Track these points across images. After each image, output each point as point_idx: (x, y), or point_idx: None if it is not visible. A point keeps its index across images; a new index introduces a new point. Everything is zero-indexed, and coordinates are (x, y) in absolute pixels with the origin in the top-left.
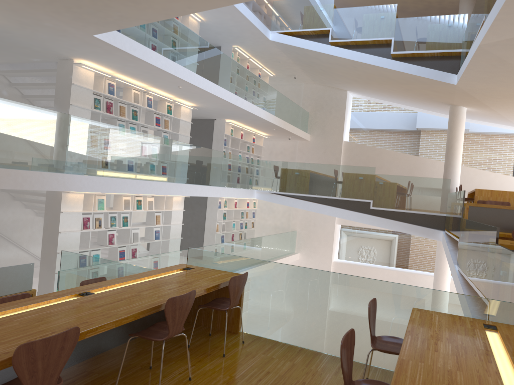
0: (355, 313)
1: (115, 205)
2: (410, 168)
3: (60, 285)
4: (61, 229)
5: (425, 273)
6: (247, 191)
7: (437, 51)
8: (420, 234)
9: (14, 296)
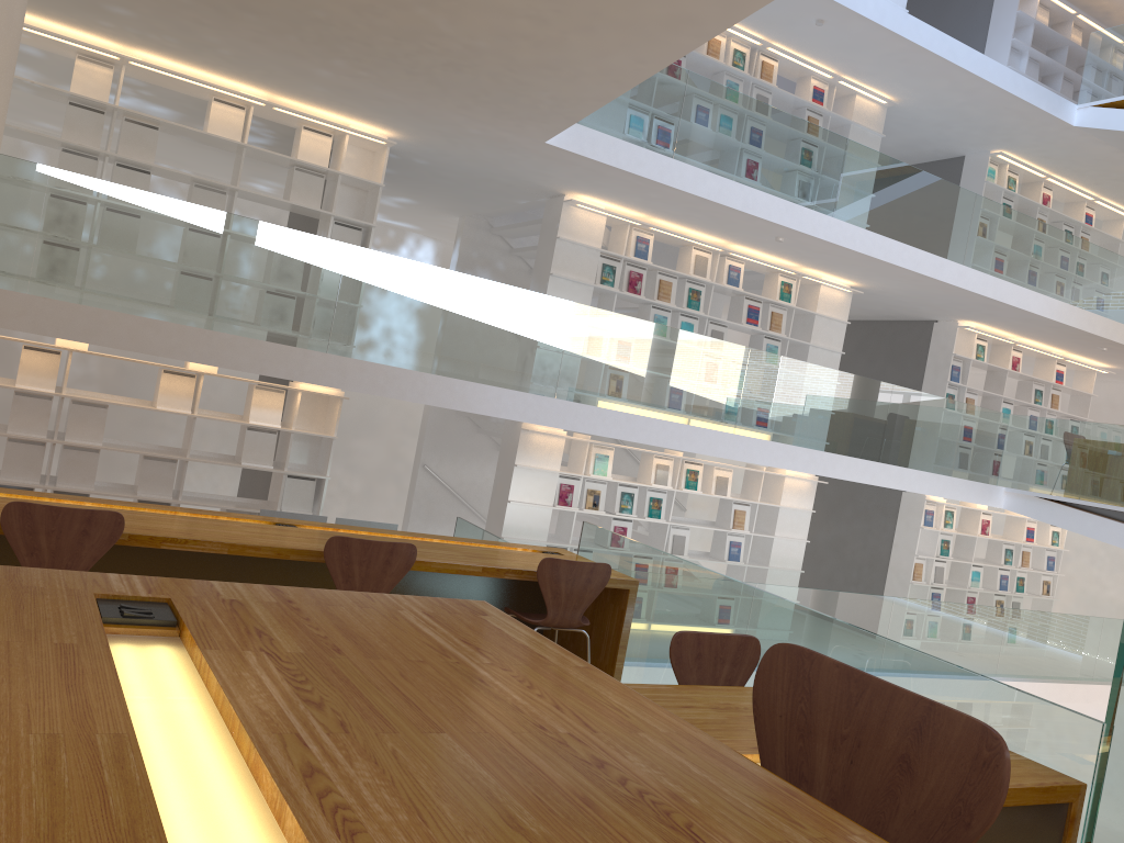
0: None
1: (641, 473)
2: None
3: None
4: (513, 496)
5: None
6: (971, 485)
7: None
8: None
9: None
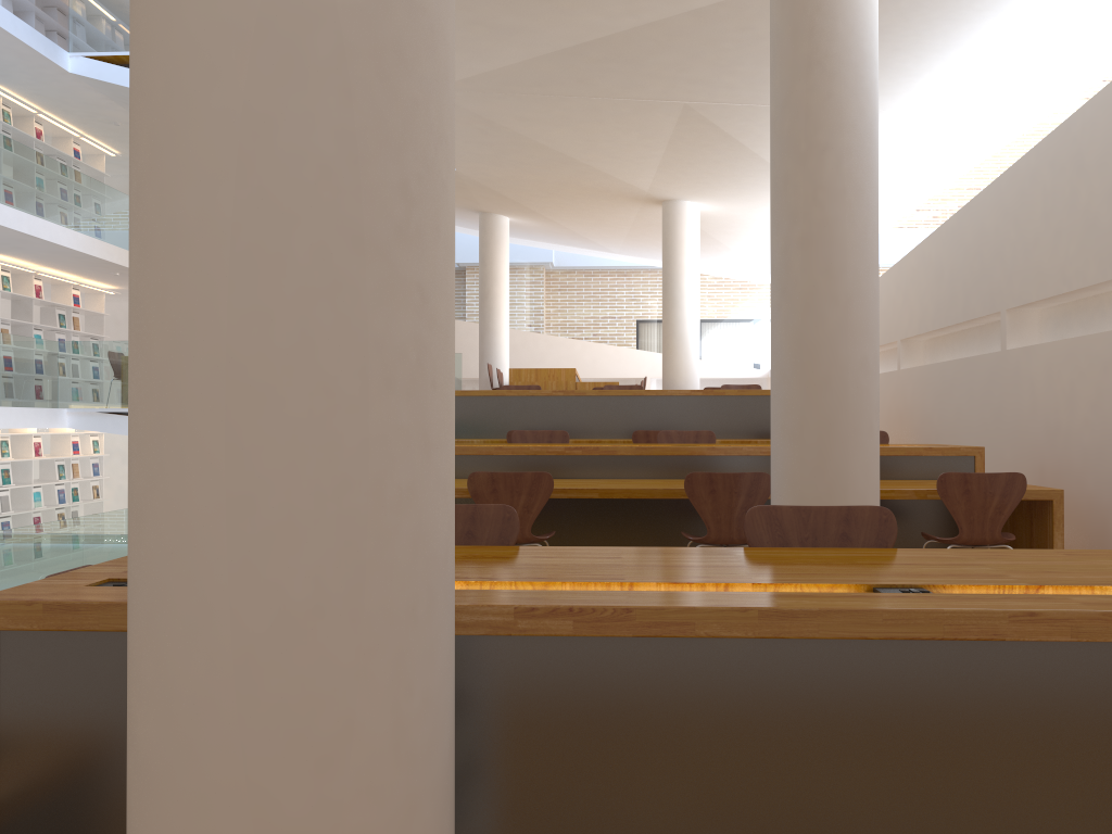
0: None
1: None
2: None
3: None
4: None
5: None
6: (40, 412)
7: None
8: None
9: None
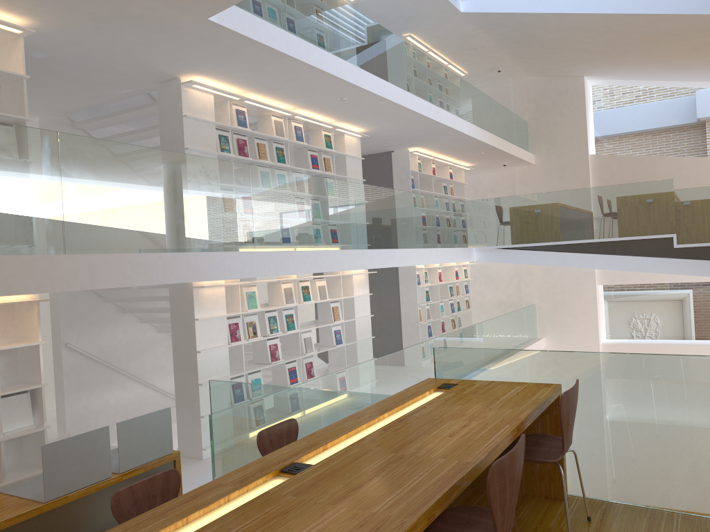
0: None
1: (272, 299)
2: (709, 179)
3: (216, 438)
4: (199, 346)
5: None
6: (463, 250)
7: None
8: None
9: (151, 479)
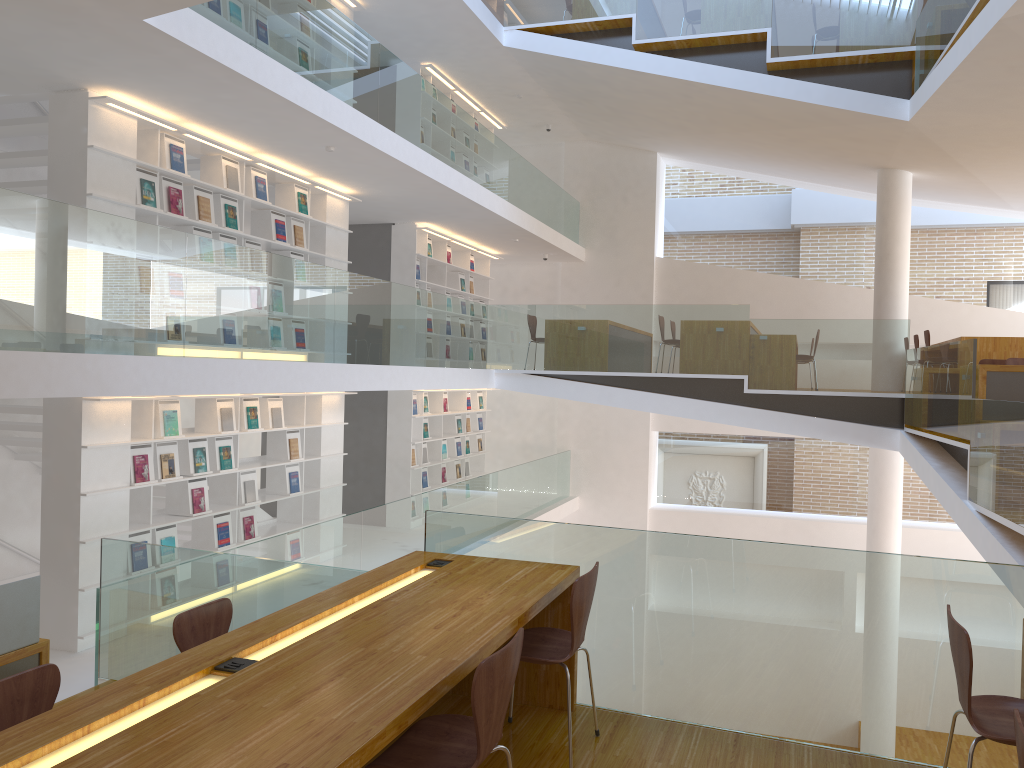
0: (868, 640)
1: (201, 422)
2: (796, 306)
3: (105, 622)
4: (86, 486)
5: (840, 518)
6: (479, 373)
7: (866, 53)
8: (853, 440)
9: (18, 677)
